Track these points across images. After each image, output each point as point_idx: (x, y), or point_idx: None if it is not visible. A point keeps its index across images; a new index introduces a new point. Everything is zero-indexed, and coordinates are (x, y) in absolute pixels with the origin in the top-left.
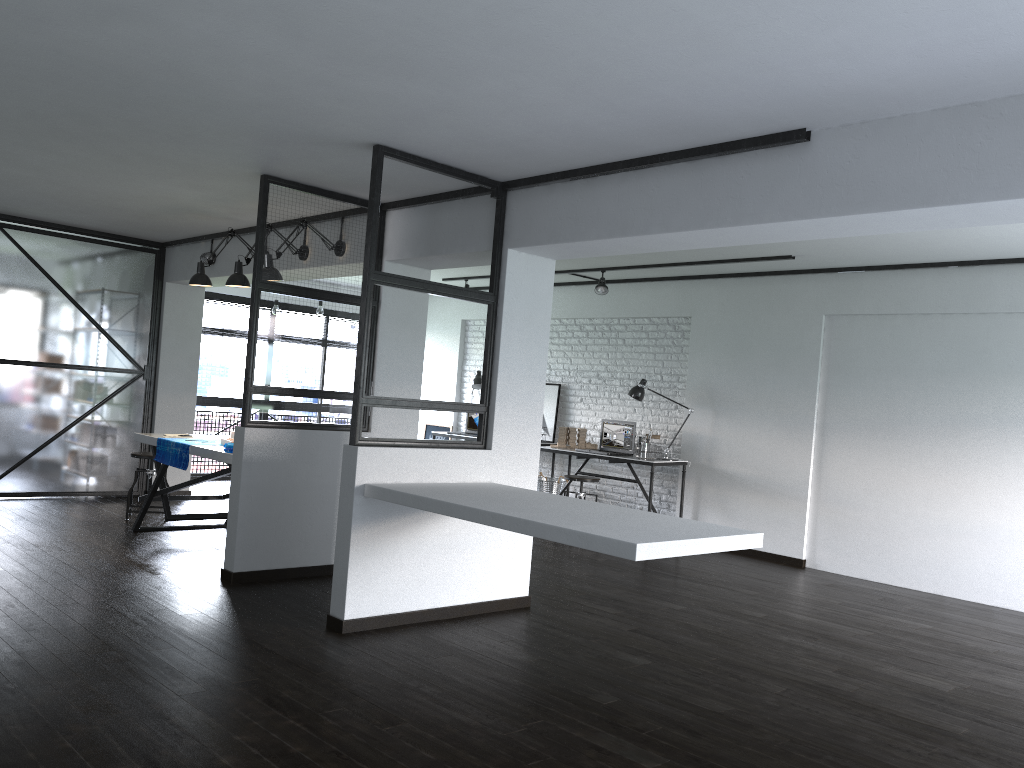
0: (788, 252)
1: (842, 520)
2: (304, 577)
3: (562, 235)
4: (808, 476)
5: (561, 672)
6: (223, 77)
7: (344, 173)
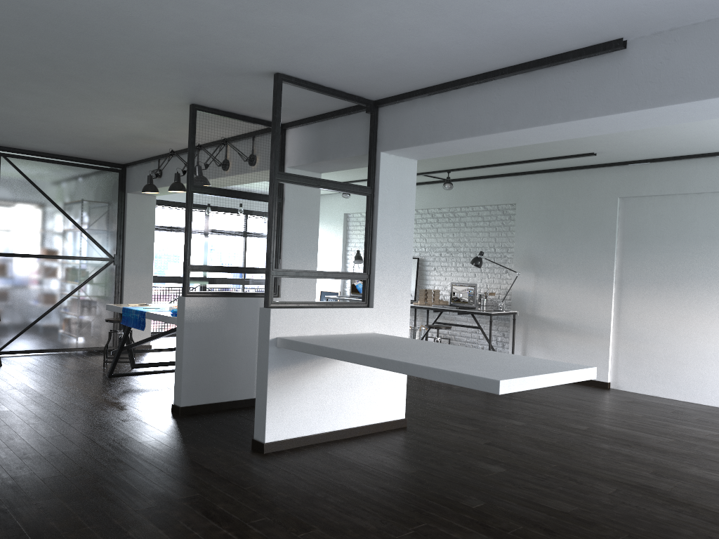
0: (591, 150)
1: (638, 352)
2: (234, 408)
3: (423, 139)
4: (610, 320)
5: (436, 481)
6: (153, 19)
7: (253, 99)
